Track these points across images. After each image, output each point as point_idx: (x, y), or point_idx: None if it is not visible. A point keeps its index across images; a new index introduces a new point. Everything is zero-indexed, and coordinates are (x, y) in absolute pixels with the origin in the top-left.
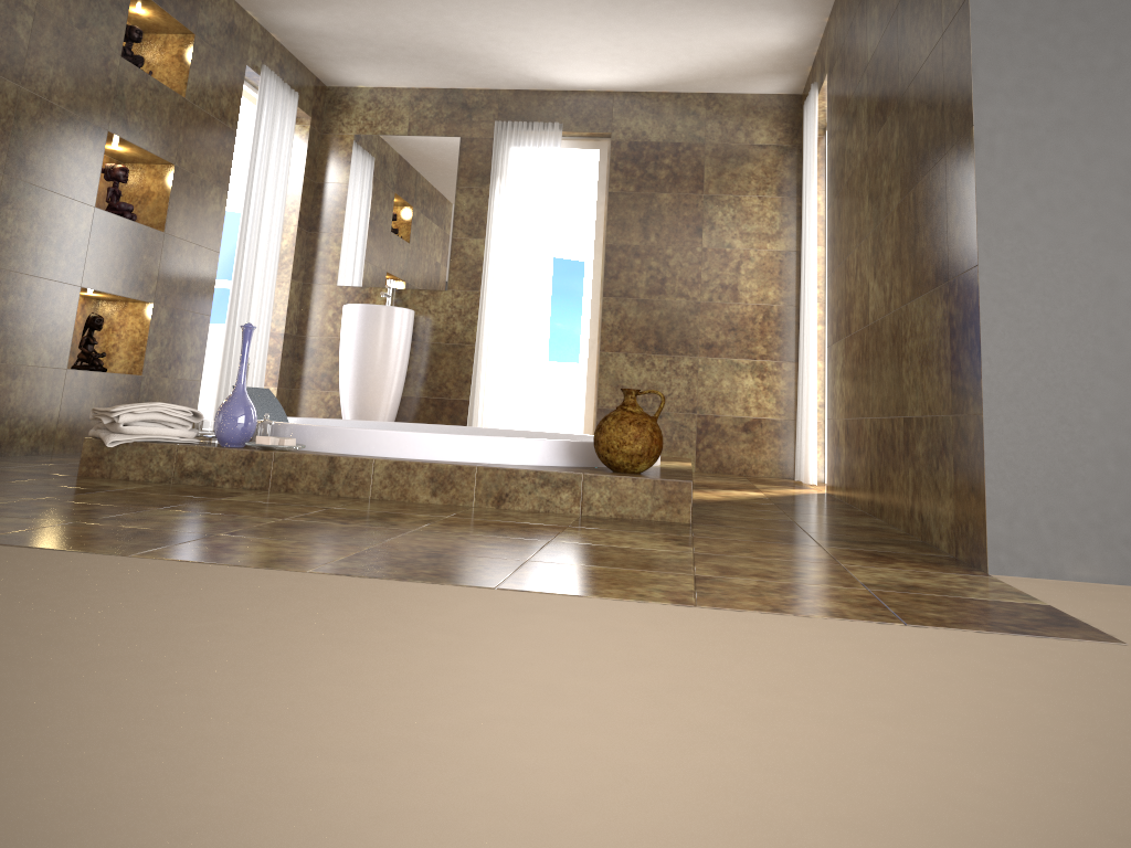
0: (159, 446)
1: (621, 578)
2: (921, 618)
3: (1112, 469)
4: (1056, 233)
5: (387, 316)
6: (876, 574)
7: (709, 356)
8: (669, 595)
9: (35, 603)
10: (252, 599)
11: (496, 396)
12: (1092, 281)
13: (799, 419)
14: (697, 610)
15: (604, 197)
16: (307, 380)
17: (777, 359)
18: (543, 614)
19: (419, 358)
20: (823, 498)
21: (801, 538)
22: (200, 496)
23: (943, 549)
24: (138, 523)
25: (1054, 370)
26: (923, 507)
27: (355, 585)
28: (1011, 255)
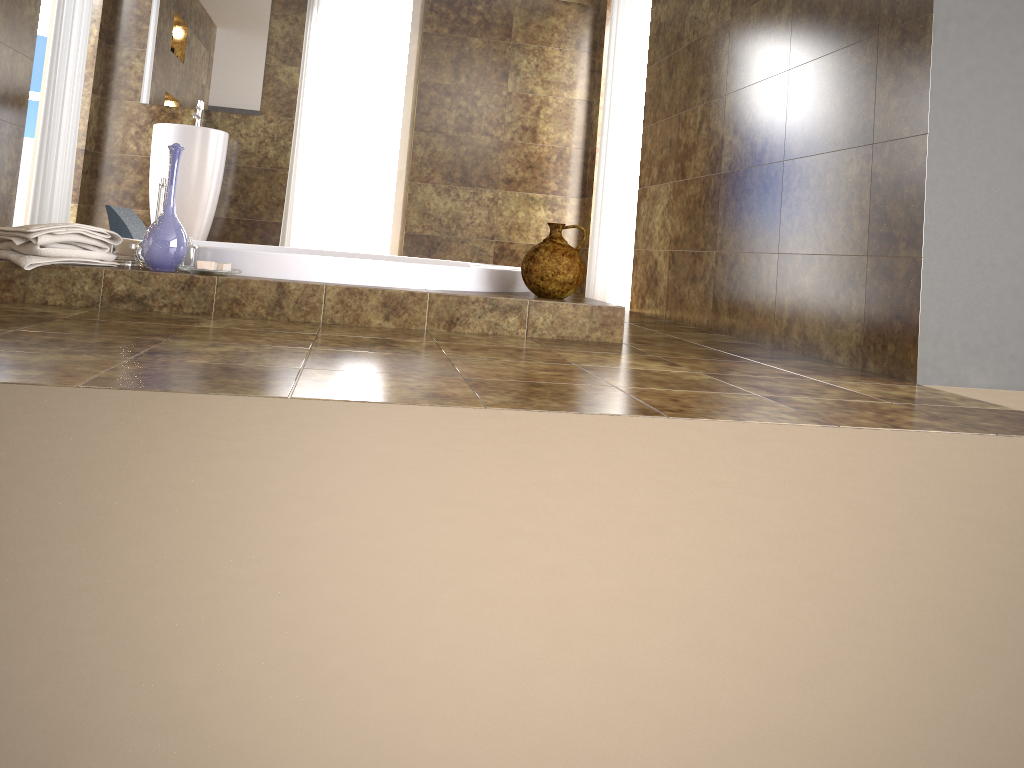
0: (83, 270)
1: (722, 401)
2: (992, 428)
3: (1008, 302)
4: (986, 111)
5: (205, 138)
6: (861, 388)
7: (508, 190)
8: (798, 417)
9: (353, 461)
10: (521, 442)
11: (309, 220)
12: (1008, 152)
13: (594, 247)
14: (848, 430)
15: (417, 36)
16: (107, 197)
17: (566, 195)
18: (768, 442)
19: (229, 180)
20: (641, 316)
21: (728, 355)
22: (166, 323)
23: (841, 362)
24: (196, 358)
25: (975, 223)
26: (809, 328)
27: (560, 421)
28: (952, 127)
